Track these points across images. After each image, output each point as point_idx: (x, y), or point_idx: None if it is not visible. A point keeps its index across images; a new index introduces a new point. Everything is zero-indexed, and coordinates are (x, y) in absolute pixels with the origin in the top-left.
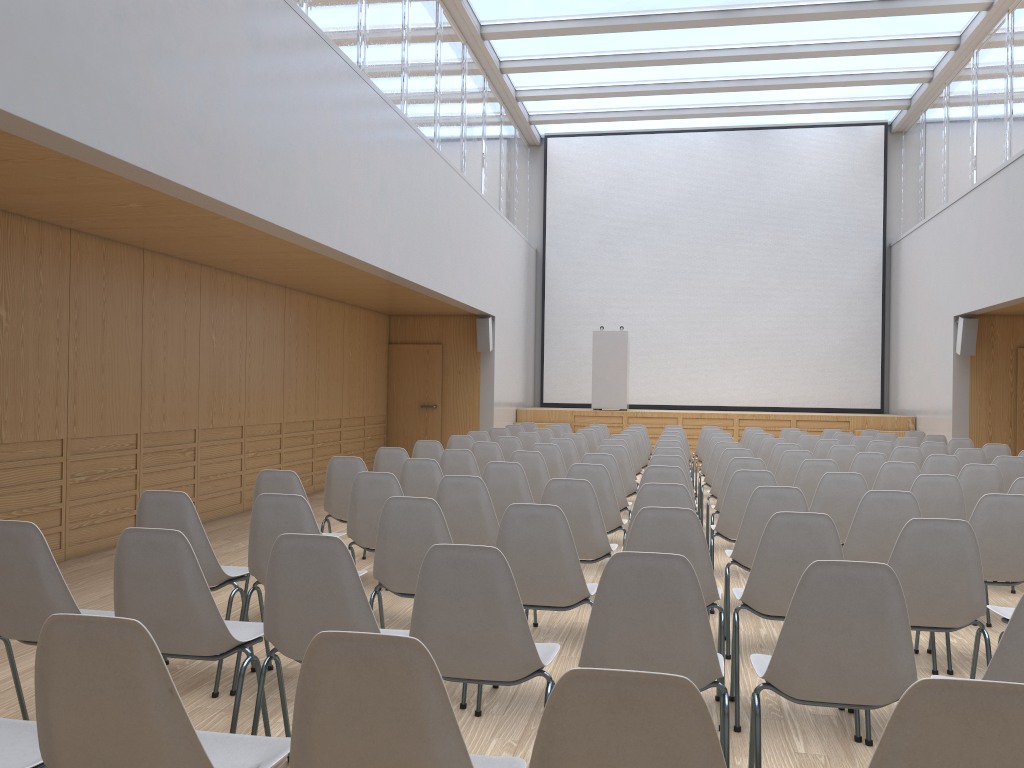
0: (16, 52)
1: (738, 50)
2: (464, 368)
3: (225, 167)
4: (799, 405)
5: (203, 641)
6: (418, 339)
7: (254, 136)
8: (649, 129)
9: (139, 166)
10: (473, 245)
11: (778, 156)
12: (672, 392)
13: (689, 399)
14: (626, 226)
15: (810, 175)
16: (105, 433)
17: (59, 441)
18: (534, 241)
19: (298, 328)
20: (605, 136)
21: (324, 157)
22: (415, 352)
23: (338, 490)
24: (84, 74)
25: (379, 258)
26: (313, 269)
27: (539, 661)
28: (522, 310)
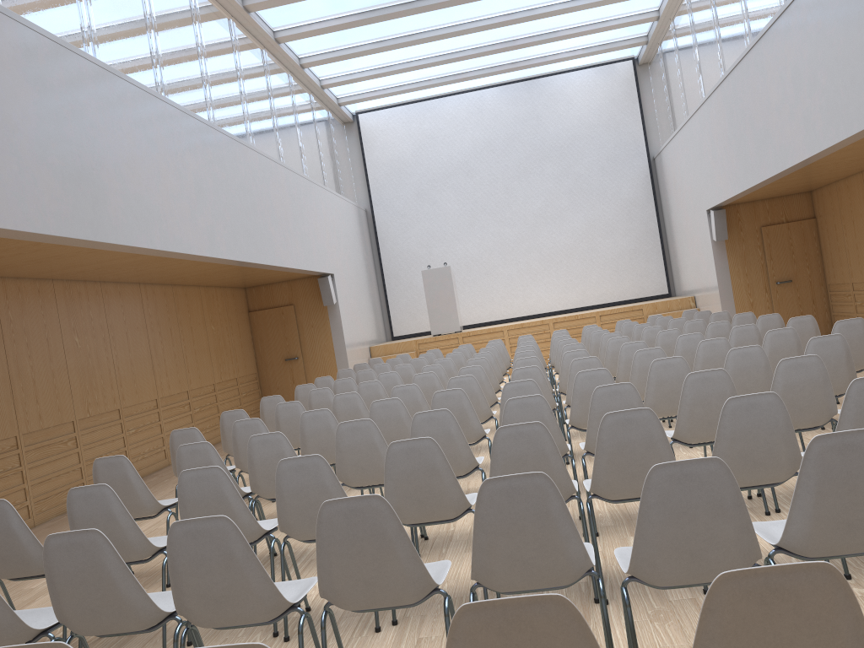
0: None
1: (495, 18)
2: (316, 321)
3: (28, 202)
4: (603, 302)
5: (3, 636)
6: (273, 304)
7: (54, 169)
8: (441, 93)
9: None
10: (300, 218)
11: (551, 99)
12: (498, 309)
13: (513, 312)
14: (436, 178)
15: (579, 111)
16: None
17: None
18: (363, 203)
19: (158, 315)
20: (406, 105)
21: (132, 173)
22: (272, 315)
23: None
24: None
25: (205, 248)
26: (152, 266)
27: (286, 601)
28: (360, 263)
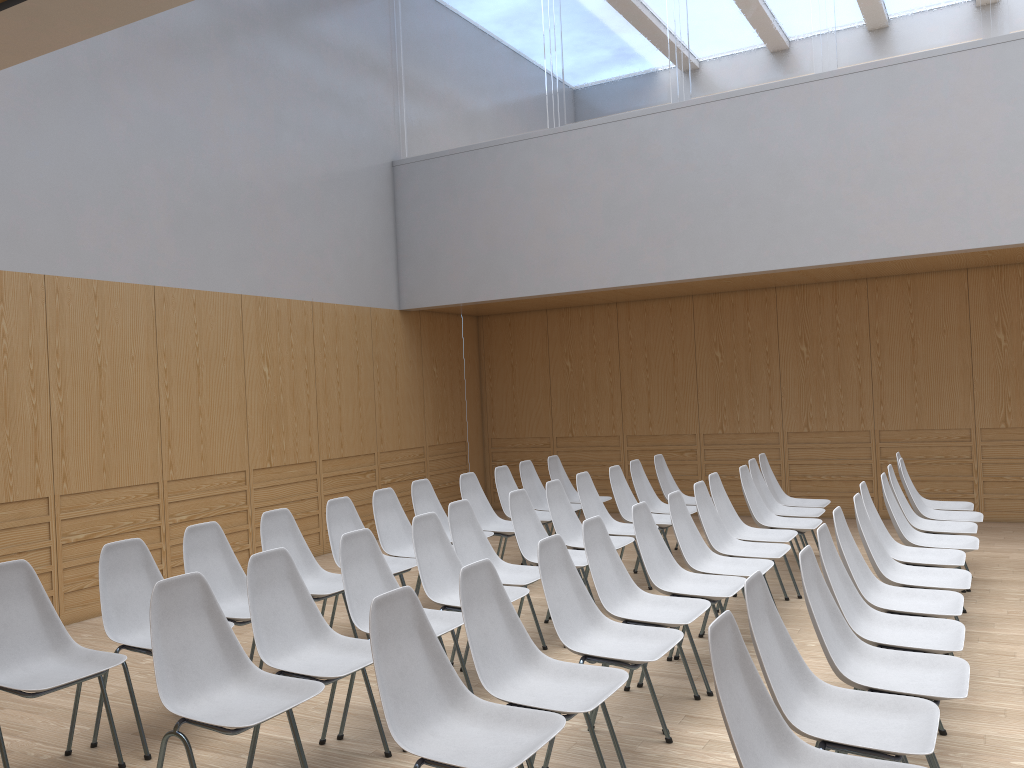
0: (751, 242)
1: None
2: None
3: (972, 221)
4: None
5: None
6: None
7: (1023, 176)
8: None
9: (857, 260)
10: None
11: None
12: None
13: None
14: None
15: None
16: None
17: None
18: None
19: None
20: None
21: None
22: None
23: None
24: (801, 229)
25: None
26: None
27: None
28: None
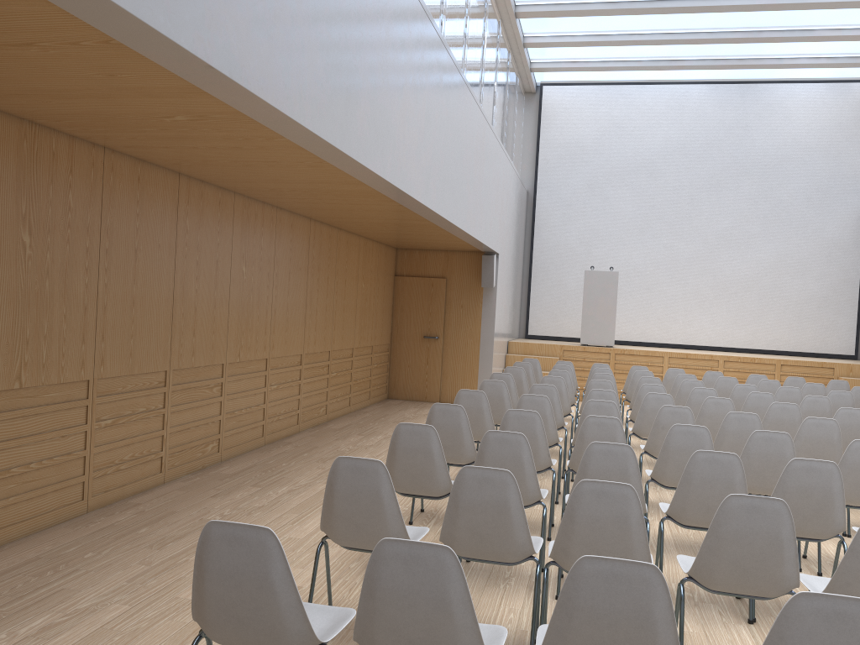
0: None
1: None
2: (466, 302)
3: (292, 74)
4: (774, 348)
5: None
6: (423, 272)
7: (321, 41)
8: (642, 80)
9: (200, 57)
10: (488, 184)
11: (766, 109)
12: (651, 330)
13: (668, 337)
14: (615, 172)
15: (797, 129)
16: (134, 371)
17: (85, 382)
18: (525, 183)
19: (320, 260)
20: (598, 86)
21: (382, 77)
22: (420, 285)
23: (403, 461)
24: None
25: (421, 192)
26: (349, 201)
27: None
28: (516, 248)
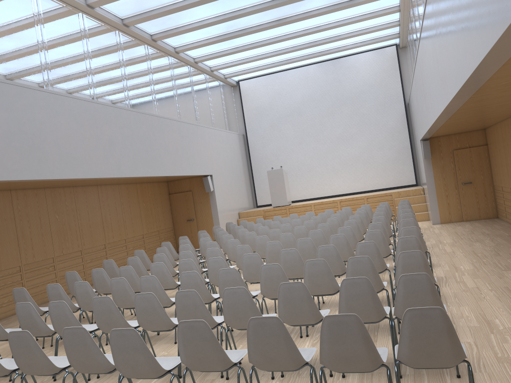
0: None
1: (297, 32)
2: (203, 200)
3: None
4: (376, 188)
5: None
6: (181, 190)
7: (15, 148)
8: (284, 69)
9: None
10: (187, 147)
11: (347, 70)
12: (315, 191)
13: (324, 193)
14: (281, 116)
15: (363, 76)
16: (2, 269)
17: None
18: (241, 131)
19: (108, 201)
20: (265, 76)
21: (65, 142)
22: (180, 196)
23: (71, 285)
24: None
25: (113, 173)
26: (92, 181)
27: (6, 368)
28: (235, 166)
